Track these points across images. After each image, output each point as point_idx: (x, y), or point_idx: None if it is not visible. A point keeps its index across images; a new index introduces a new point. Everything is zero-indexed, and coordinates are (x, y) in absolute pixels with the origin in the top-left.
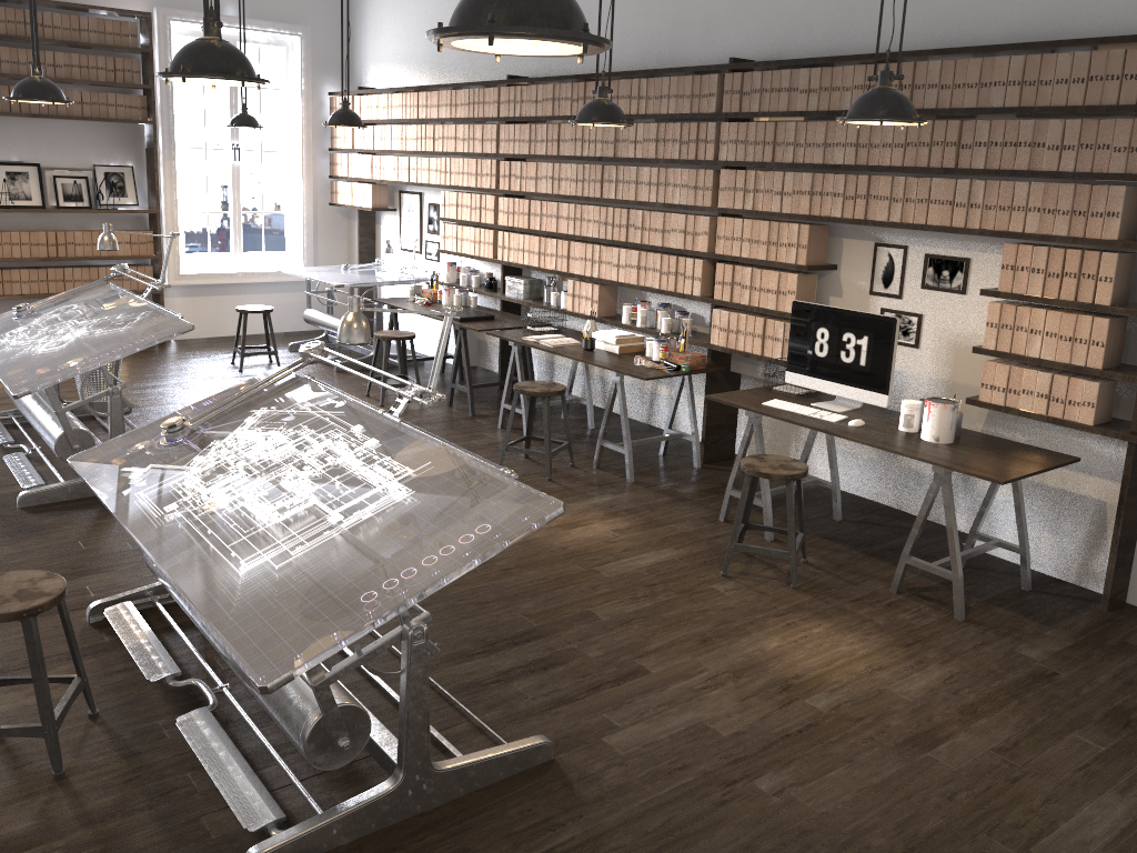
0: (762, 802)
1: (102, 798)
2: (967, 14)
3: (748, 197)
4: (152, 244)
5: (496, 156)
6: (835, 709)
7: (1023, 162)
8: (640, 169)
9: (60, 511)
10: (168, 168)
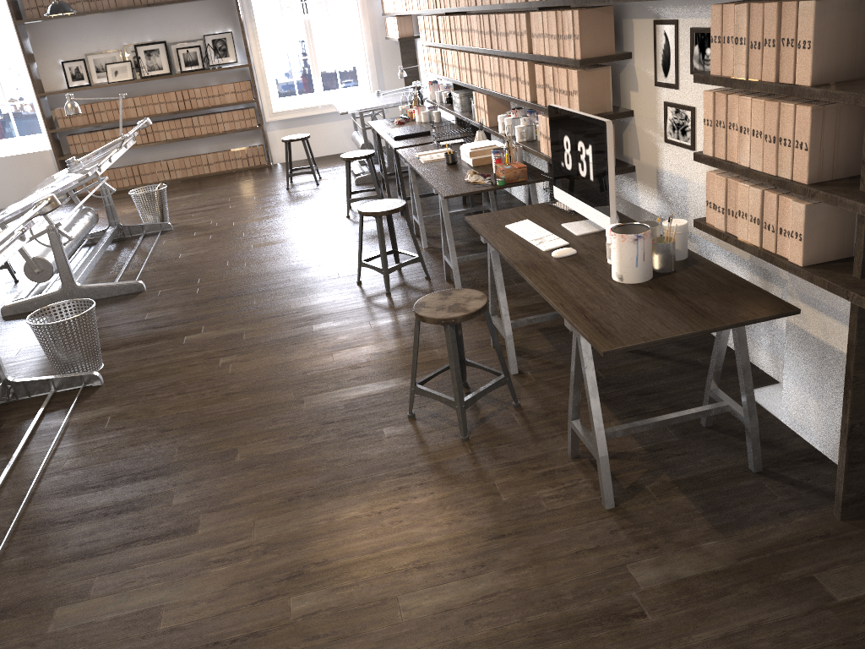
0: None
1: None
2: None
3: None
4: (251, 91)
5: None
6: (307, 616)
7: None
8: None
9: (20, 320)
10: (250, 29)
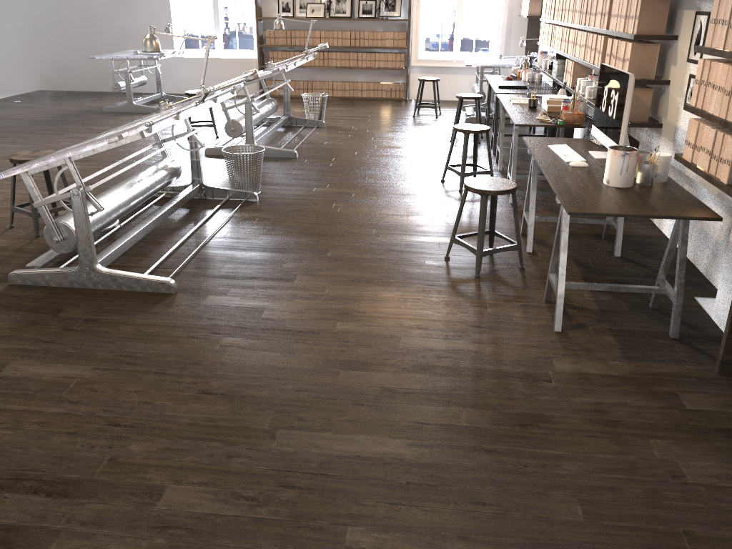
0: (208, 345)
1: (33, 246)
2: None
3: None
4: (405, 40)
5: None
6: (344, 332)
7: None
8: None
9: (215, 158)
10: None
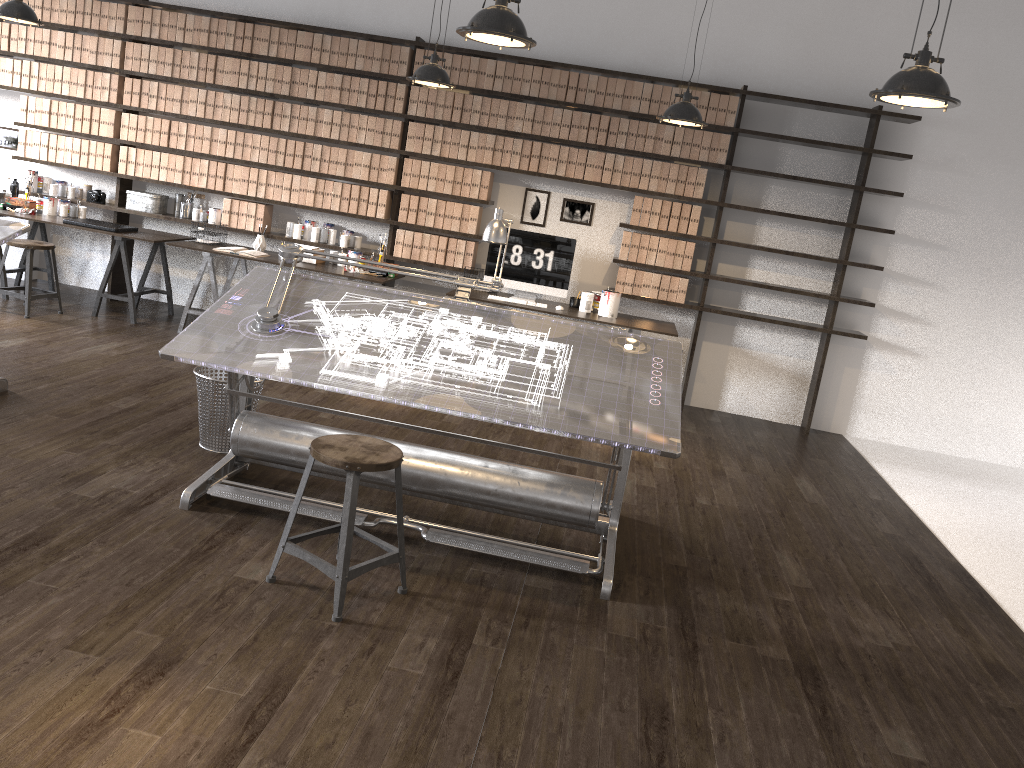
0: (714, 508)
1: (455, 593)
2: (599, 48)
3: (436, 146)
4: None
5: (122, 71)
6: (670, 467)
7: (649, 148)
8: (320, 110)
9: None
10: None
